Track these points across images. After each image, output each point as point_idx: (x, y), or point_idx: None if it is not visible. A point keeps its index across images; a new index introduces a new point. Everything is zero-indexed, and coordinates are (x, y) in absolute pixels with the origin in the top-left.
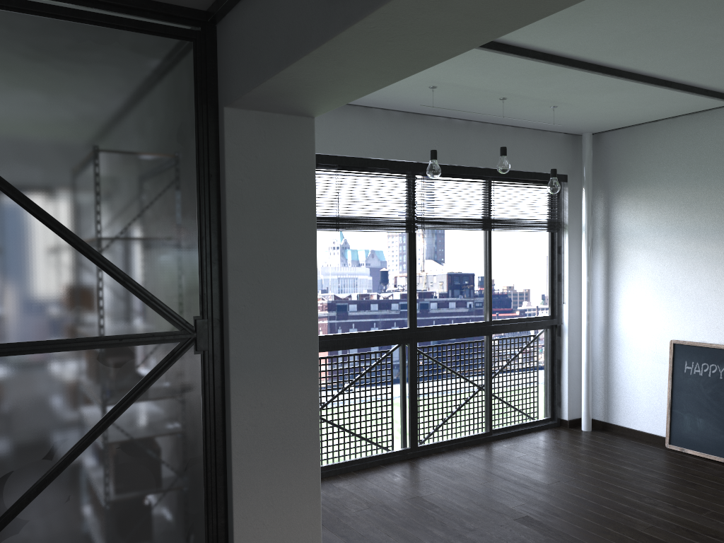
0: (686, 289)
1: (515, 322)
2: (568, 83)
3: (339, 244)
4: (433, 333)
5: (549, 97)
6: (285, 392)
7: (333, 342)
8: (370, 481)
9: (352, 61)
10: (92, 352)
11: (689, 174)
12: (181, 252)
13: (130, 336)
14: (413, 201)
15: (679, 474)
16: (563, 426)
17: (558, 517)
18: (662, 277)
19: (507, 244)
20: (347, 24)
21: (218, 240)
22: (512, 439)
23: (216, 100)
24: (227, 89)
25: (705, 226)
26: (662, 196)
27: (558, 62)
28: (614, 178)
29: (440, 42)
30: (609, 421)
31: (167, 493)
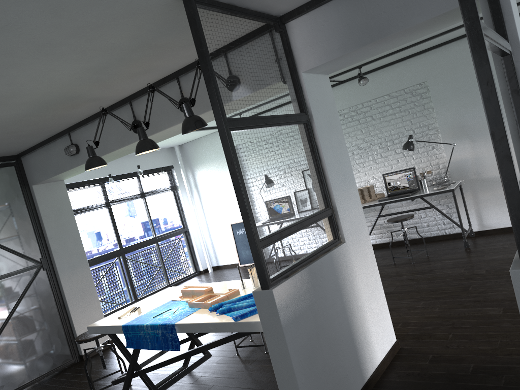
0: (229, 202)
1: (167, 234)
2: None
3: None
4: (131, 248)
5: None
6: (79, 275)
7: None
8: None
9: (79, 169)
10: (8, 278)
11: (217, 156)
12: (29, 237)
13: (20, 270)
14: (106, 194)
15: (241, 272)
16: (202, 273)
17: None
18: (220, 199)
19: None
20: (78, 165)
21: (41, 230)
22: (180, 284)
23: (28, 183)
24: (32, 179)
25: (228, 176)
26: (211, 167)
27: None
28: (192, 162)
29: None
30: (219, 265)
31: (46, 320)
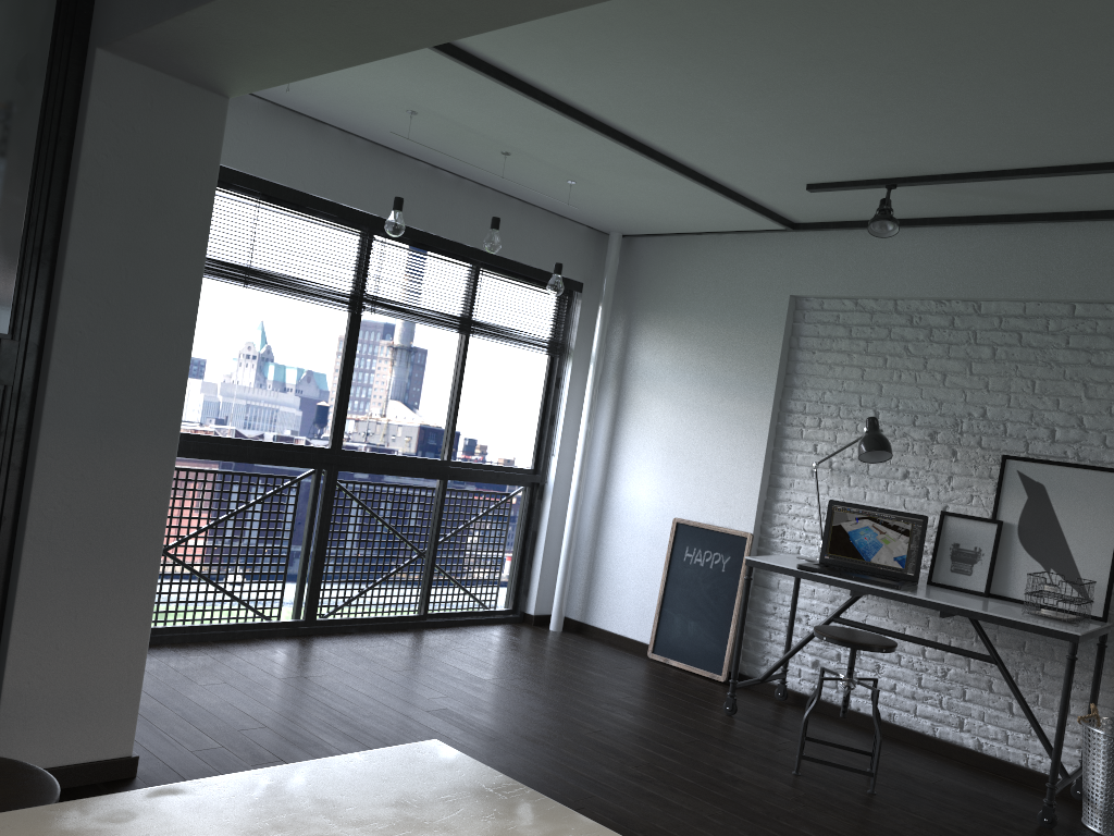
0: (701, 454)
1: (484, 469)
2: (587, 150)
3: (257, 351)
4: (364, 462)
5: (565, 165)
6: (122, 467)
7: (212, 447)
8: (234, 655)
9: (284, 22)
10: None
11: (726, 308)
12: None
13: None
14: (365, 270)
15: (654, 684)
16: (527, 623)
17: (486, 713)
18: (676, 436)
19: (514, 397)
20: None
21: (56, 233)
22: (454, 629)
23: (87, 36)
24: (106, 24)
25: (735, 377)
26: (692, 331)
27: (574, 117)
28: (641, 299)
29: (396, 24)
30: (586, 621)
31: None
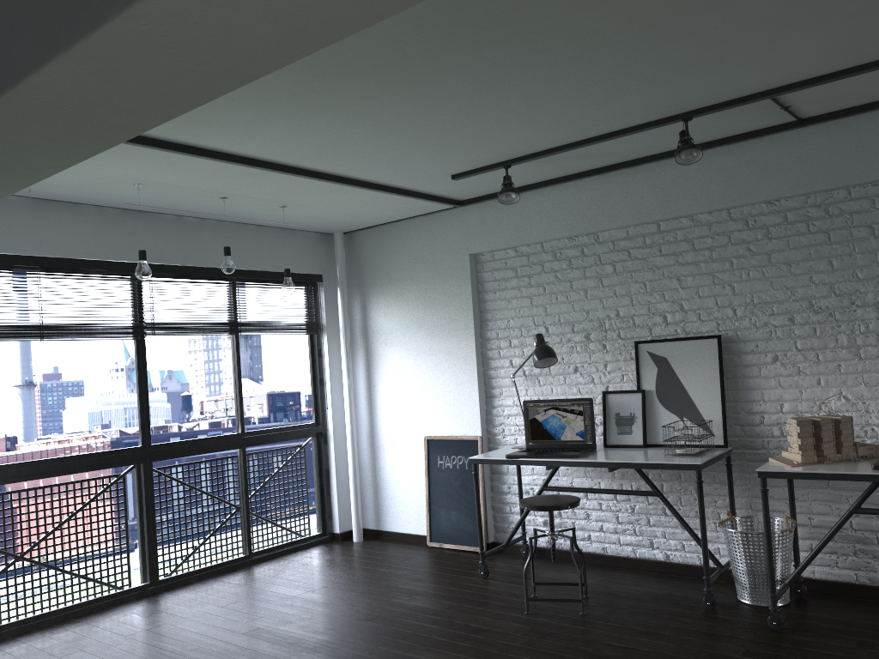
0: (434, 384)
1: (274, 432)
2: (280, 184)
3: (123, 364)
4: (172, 450)
5: (271, 197)
6: None
7: (41, 468)
8: (91, 624)
9: None
10: None
11: (428, 272)
12: None
13: None
14: (139, 305)
15: (429, 567)
16: (336, 540)
17: (290, 624)
18: (414, 374)
19: None
20: None
21: None
22: (276, 560)
23: None
24: None
25: (444, 322)
26: (408, 294)
27: (258, 165)
28: (368, 277)
29: (40, 156)
30: (380, 528)
31: None
